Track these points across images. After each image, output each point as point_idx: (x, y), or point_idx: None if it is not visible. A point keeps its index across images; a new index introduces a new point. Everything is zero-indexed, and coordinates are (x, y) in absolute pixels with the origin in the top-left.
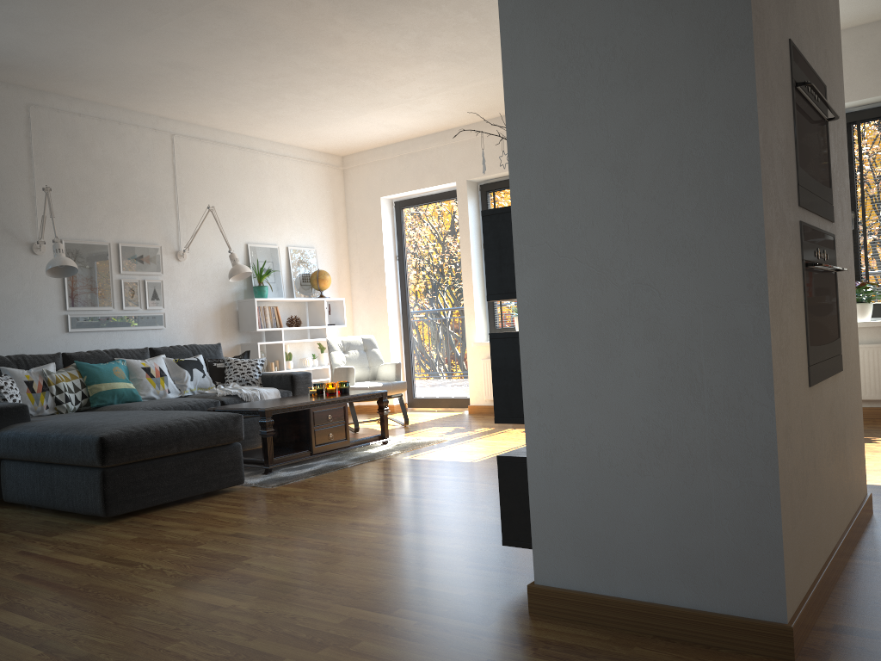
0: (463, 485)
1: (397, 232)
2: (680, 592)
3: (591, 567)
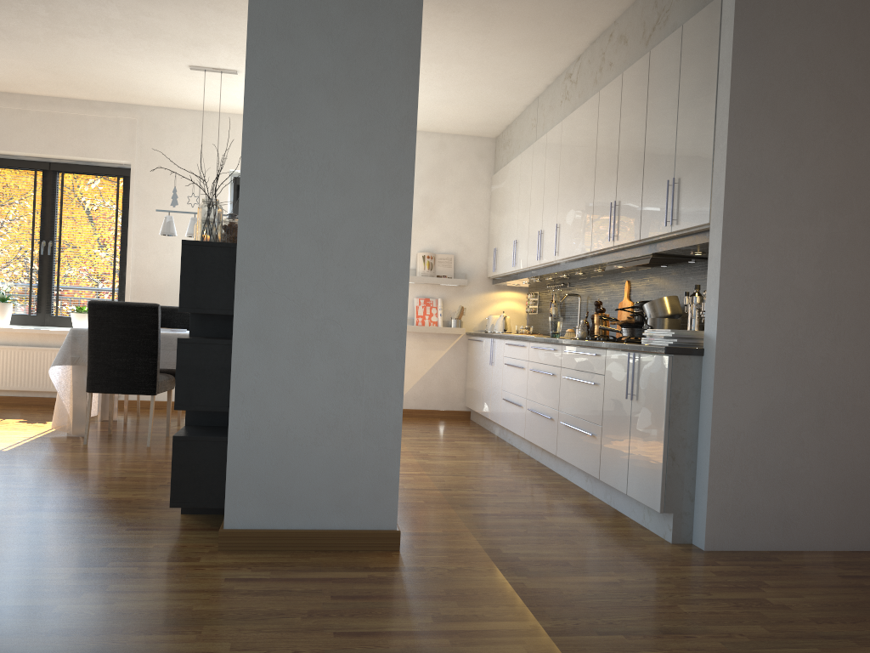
0: (25, 471)
1: None
2: (334, 520)
3: (272, 511)
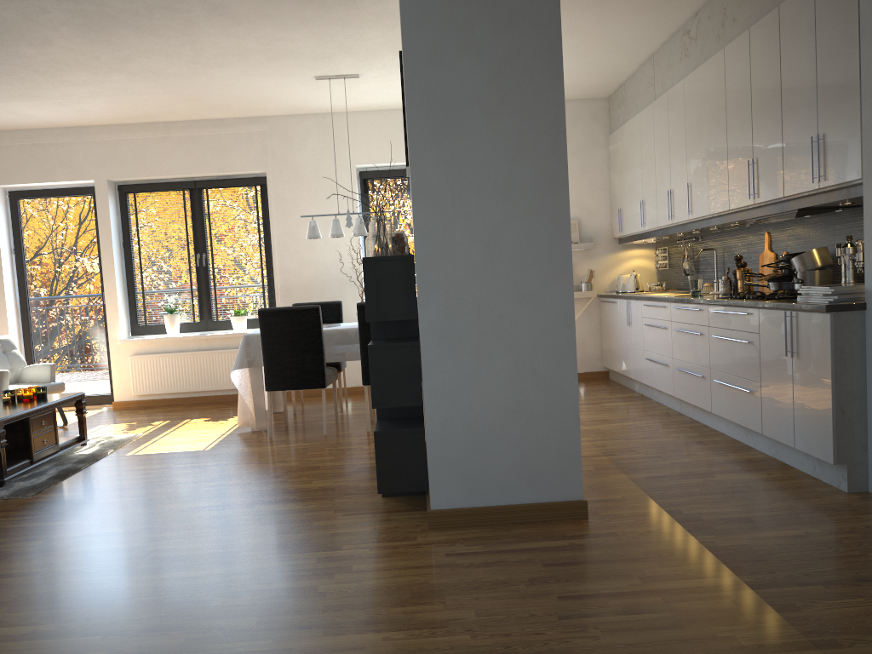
0: (234, 468)
1: (12, 224)
2: (526, 495)
3: (471, 491)
